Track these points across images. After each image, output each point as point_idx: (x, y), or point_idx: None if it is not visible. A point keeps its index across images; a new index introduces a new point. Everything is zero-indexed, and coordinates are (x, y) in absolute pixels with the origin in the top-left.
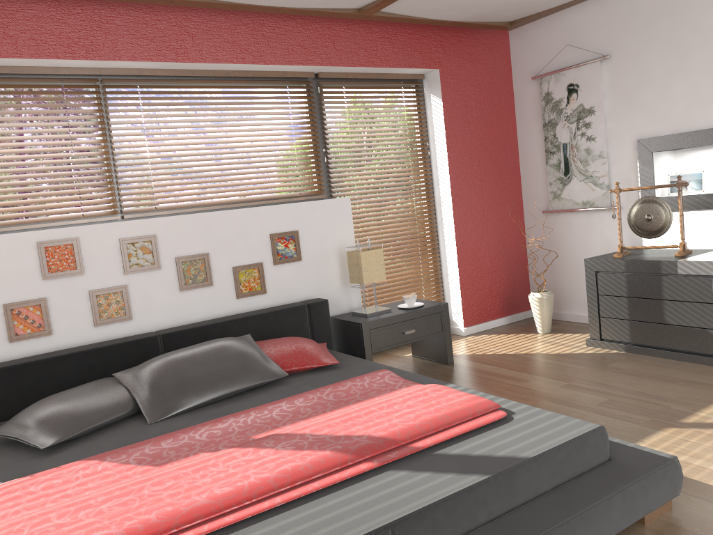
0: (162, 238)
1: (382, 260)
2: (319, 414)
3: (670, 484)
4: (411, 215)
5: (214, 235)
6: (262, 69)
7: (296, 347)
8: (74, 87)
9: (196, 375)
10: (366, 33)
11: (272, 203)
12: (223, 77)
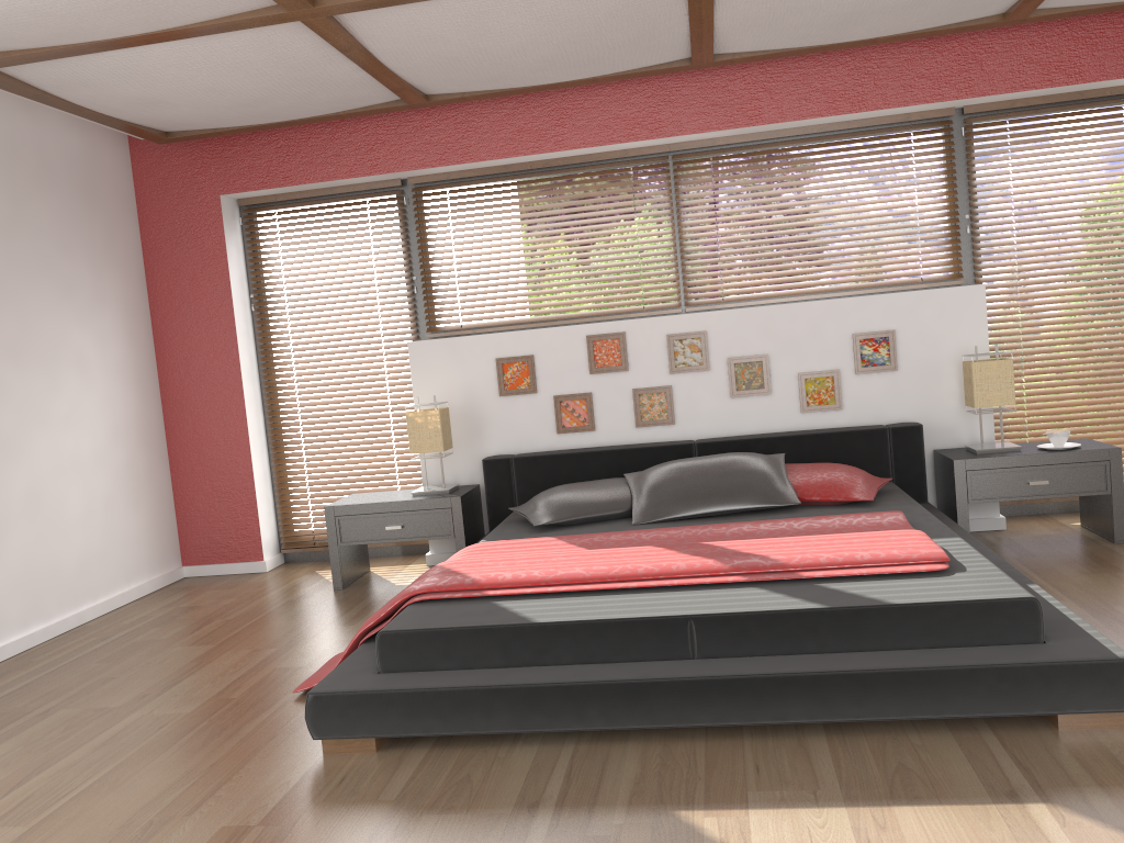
0: (713, 335)
1: (1010, 377)
2: (766, 538)
3: (1107, 689)
4: (1123, 310)
5: (776, 333)
6: (870, 116)
7: (827, 475)
8: (642, 169)
9: (690, 486)
10: (1041, 38)
11: (875, 292)
12: (819, 133)
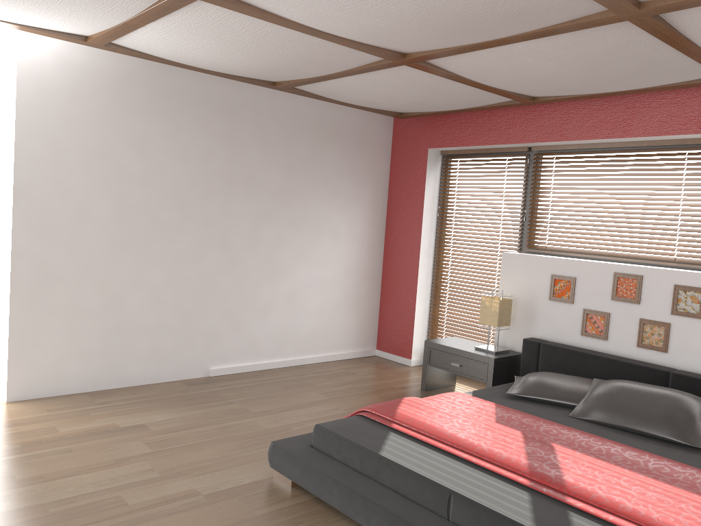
0: None
1: None
2: (610, 463)
3: None
4: None
5: None
6: None
7: None
8: (694, 154)
9: (620, 403)
10: None
11: None
12: None
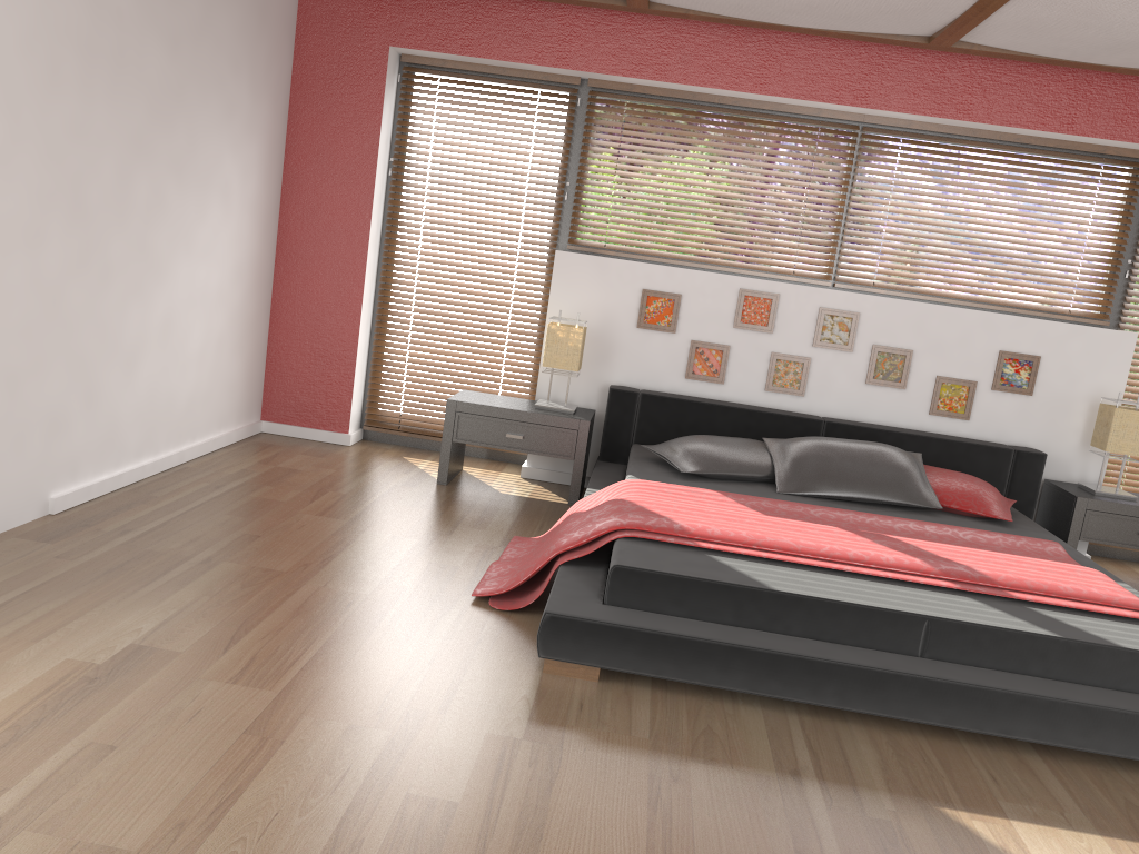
0: (865, 319)
1: None
2: (940, 543)
3: None
4: None
5: (926, 331)
6: (1070, 139)
7: (967, 486)
8: (830, 132)
9: (839, 467)
10: None
11: (1023, 313)
12: (1013, 142)
